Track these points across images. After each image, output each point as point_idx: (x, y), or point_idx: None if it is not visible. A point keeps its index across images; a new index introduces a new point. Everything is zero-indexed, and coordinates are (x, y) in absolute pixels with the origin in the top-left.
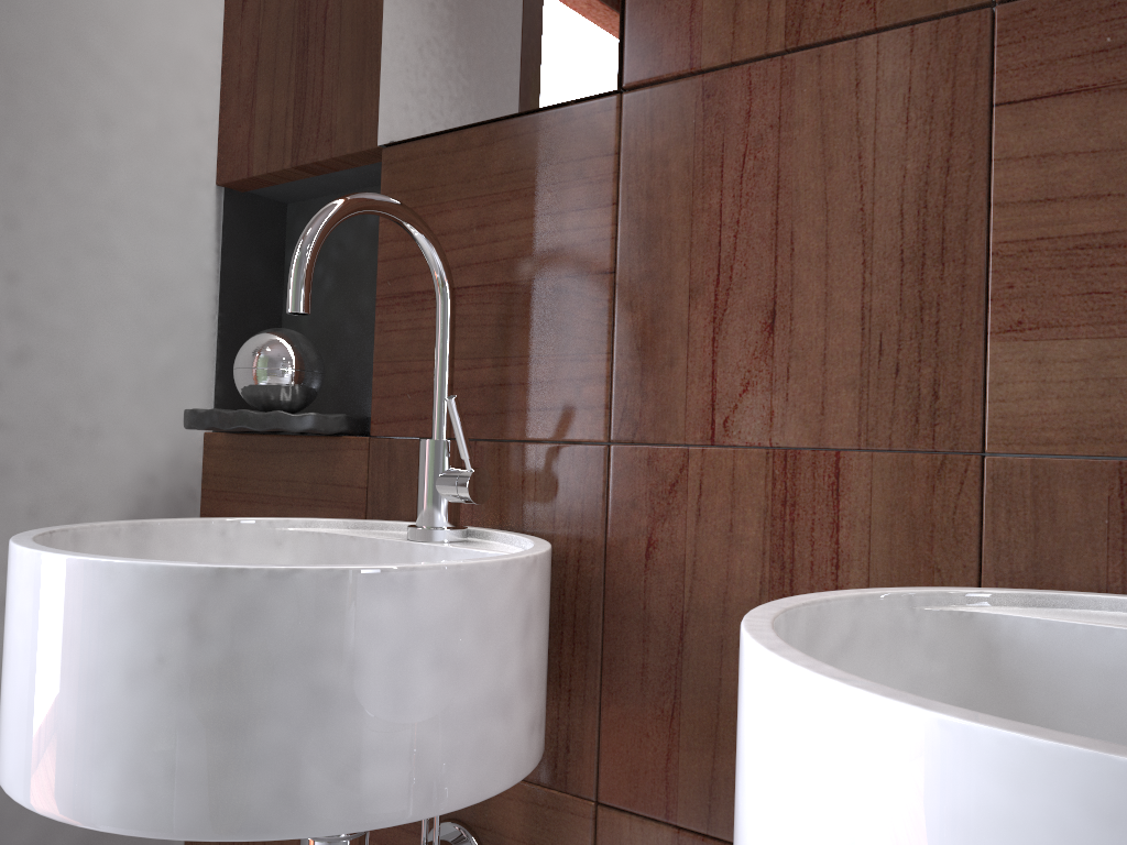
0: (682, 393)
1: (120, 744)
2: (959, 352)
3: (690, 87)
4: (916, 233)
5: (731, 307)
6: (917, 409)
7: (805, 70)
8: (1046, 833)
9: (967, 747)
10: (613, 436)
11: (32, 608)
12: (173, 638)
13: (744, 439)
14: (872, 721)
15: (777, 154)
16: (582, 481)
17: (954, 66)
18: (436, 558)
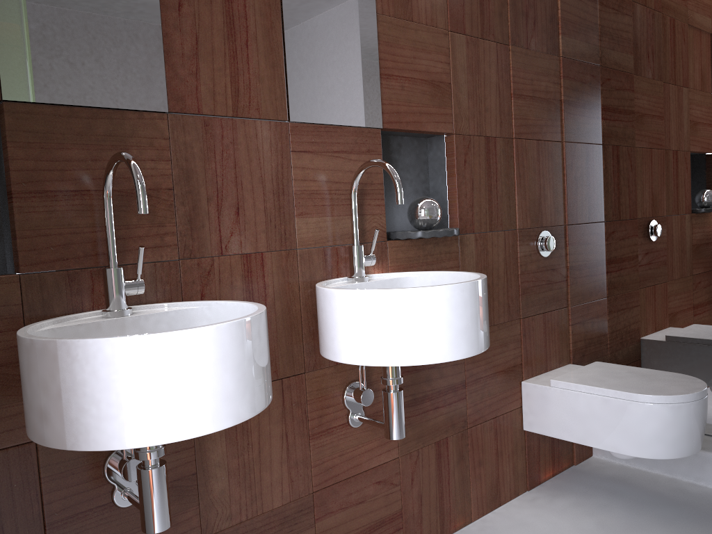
0: (209, 237)
1: (249, 385)
2: (289, 221)
3: (199, 120)
4: (276, 185)
5: (223, 205)
6: (281, 238)
7: (240, 126)
8: (457, 295)
9: (448, 288)
10: (181, 256)
11: (202, 352)
12: (256, 341)
13: (233, 252)
14: (433, 290)
15: (234, 153)
16: (169, 277)
17: (281, 137)
18: (140, 320)
